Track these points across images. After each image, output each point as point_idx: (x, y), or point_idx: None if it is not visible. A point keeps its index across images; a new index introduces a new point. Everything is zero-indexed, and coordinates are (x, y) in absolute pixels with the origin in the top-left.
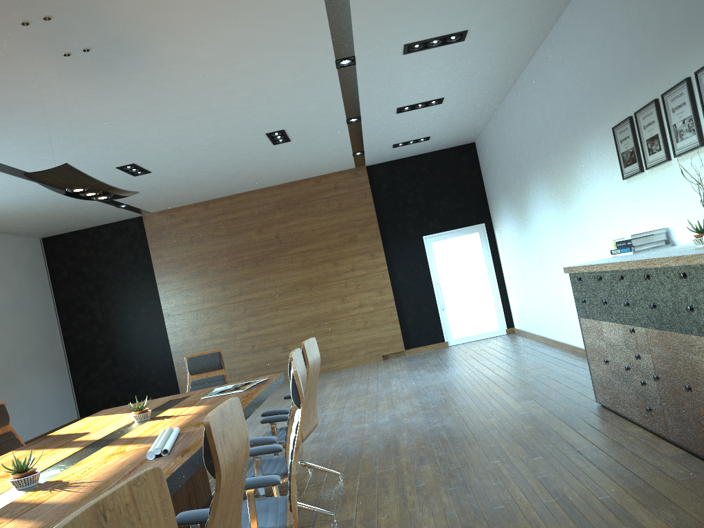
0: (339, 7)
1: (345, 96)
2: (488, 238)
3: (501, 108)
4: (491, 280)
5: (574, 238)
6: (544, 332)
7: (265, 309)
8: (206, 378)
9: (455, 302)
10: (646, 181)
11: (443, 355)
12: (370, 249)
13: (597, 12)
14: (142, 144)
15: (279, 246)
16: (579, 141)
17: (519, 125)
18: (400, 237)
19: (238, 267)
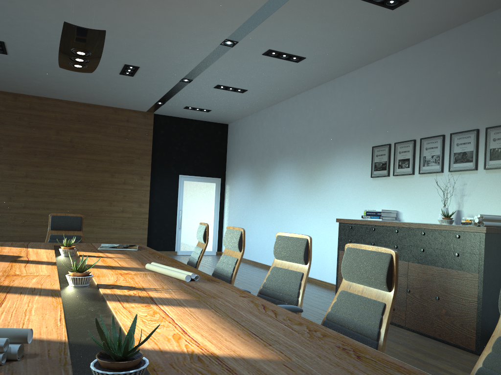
0: (268, 10)
1: (201, 63)
2: (220, 189)
3: (267, 110)
4: (215, 217)
5: (310, 203)
6: (255, 258)
7: (44, 194)
8: (65, 235)
9: (188, 226)
10: (389, 182)
11: (180, 259)
12: (141, 173)
13: (382, 80)
14: (31, 31)
15: (71, 149)
16: (338, 147)
17: (282, 124)
18: (164, 170)
19: (30, 154)
